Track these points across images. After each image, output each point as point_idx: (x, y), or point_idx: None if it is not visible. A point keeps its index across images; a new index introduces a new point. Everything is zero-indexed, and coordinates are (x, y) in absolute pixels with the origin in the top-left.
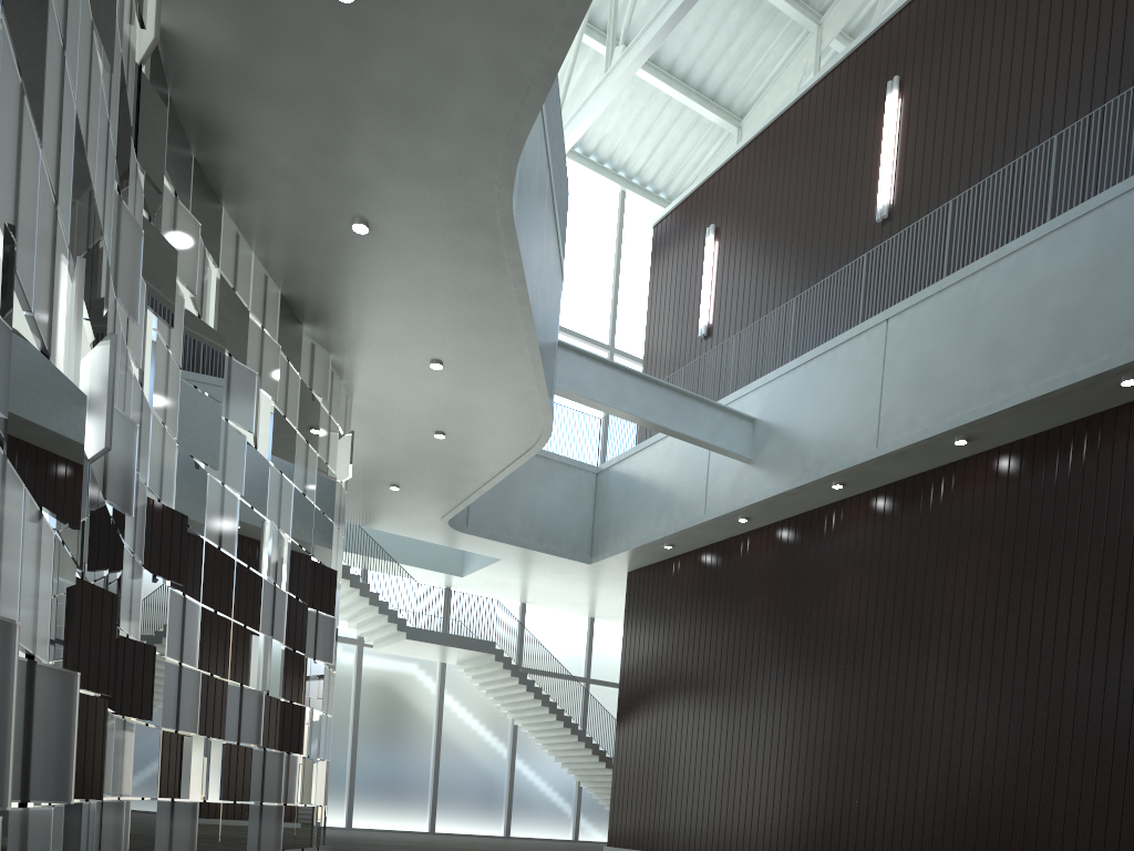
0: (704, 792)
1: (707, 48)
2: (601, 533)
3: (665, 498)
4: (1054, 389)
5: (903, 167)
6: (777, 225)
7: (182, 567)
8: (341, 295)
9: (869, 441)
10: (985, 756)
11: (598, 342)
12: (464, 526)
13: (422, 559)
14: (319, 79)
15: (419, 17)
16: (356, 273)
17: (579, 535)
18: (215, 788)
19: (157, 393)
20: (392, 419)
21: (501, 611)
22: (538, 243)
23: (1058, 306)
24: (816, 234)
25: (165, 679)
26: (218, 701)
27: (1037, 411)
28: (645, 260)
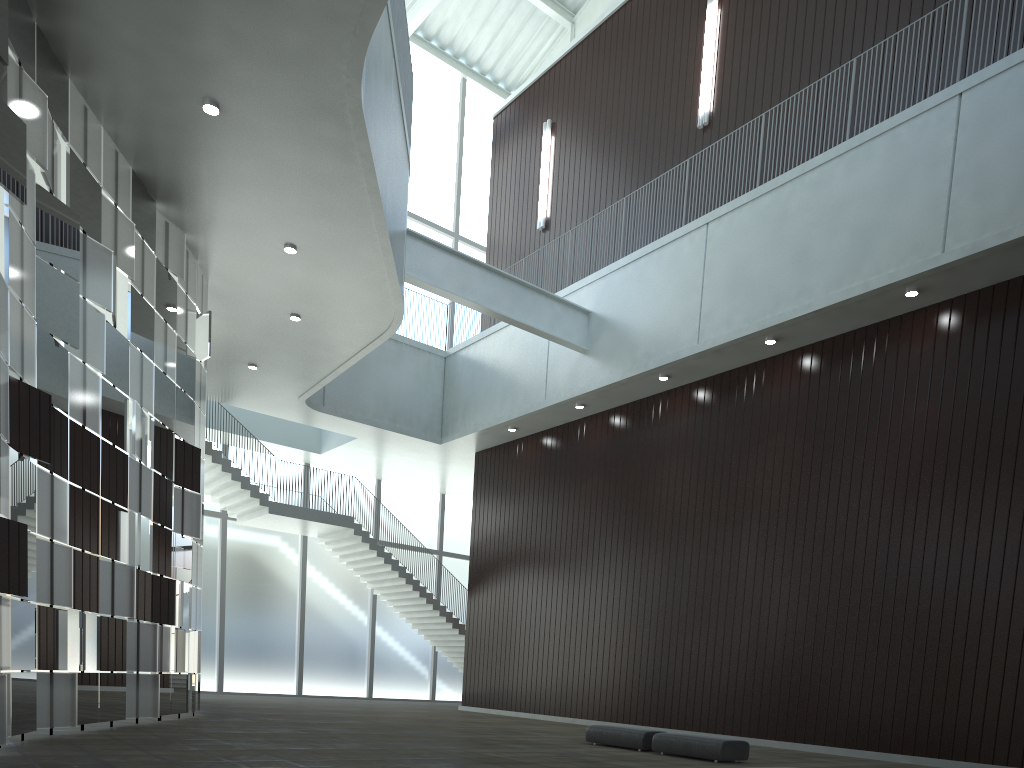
0: (548, 656)
1: None
2: (451, 415)
3: (508, 383)
4: (850, 297)
5: (722, 77)
6: (609, 125)
7: (48, 446)
8: (194, 175)
9: (691, 337)
10: (788, 623)
11: (443, 229)
12: (321, 406)
13: (281, 435)
14: None
15: None
16: (208, 154)
17: (430, 417)
18: (87, 656)
19: (13, 271)
20: (248, 300)
21: (358, 486)
22: (386, 133)
23: (854, 220)
24: (644, 136)
25: (37, 556)
26: (91, 576)
27: (835, 316)
28: (486, 150)
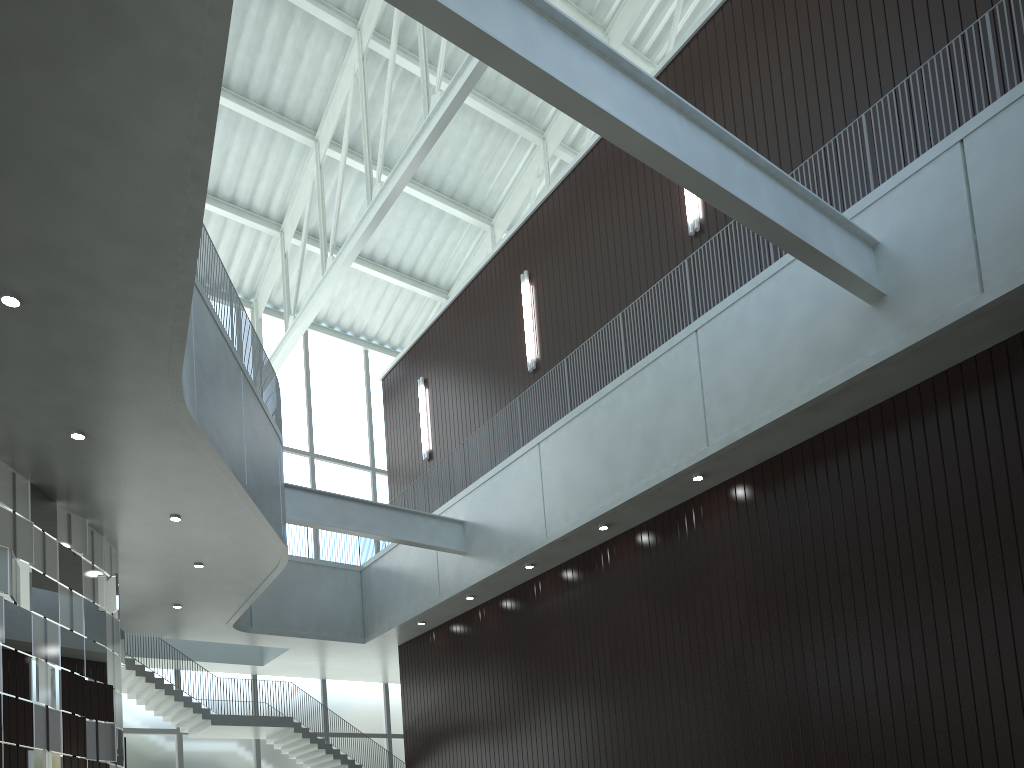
0: None
1: (410, 246)
2: (370, 618)
3: (411, 586)
4: (649, 487)
5: (540, 333)
6: (465, 375)
7: None
8: (80, 479)
9: (541, 532)
10: (663, 761)
11: (361, 465)
12: (249, 627)
13: (225, 655)
14: (11, 350)
15: (72, 310)
16: (86, 464)
17: (352, 621)
18: None
19: None
20: (155, 558)
21: (304, 688)
22: (236, 425)
23: (641, 429)
24: (492, 381)
25: None
26: None
27: (646, 502)
28: None
